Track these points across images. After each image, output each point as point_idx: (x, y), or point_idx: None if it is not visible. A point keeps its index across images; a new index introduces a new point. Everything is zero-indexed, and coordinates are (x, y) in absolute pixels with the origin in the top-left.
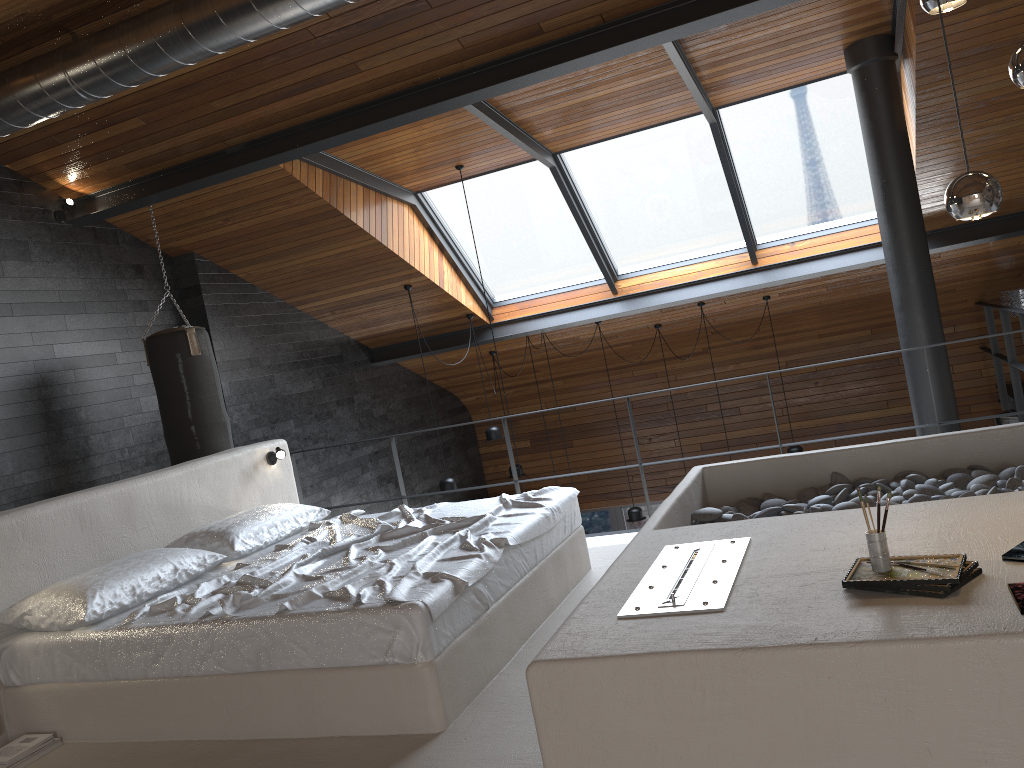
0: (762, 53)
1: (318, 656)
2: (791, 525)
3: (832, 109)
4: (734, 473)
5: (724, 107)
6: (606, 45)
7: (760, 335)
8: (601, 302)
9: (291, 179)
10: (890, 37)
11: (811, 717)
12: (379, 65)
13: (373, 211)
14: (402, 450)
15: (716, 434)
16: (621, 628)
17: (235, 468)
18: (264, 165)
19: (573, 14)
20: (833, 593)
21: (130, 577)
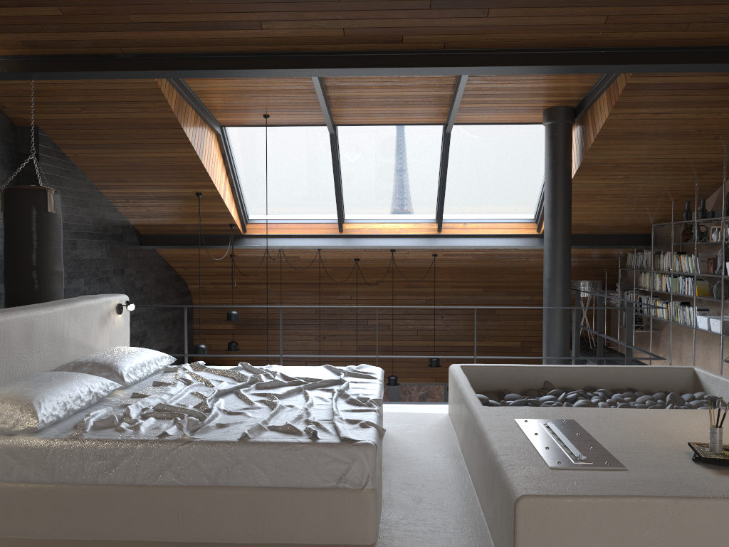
0: (502, 97)
1: (276, 477)
2: (592, 414)
3: (517, 144)
4: (481, 372)
5: (456, 124)
6: (442, 64)
7: (416, 279)
8: (330, 235)
9: (158, 91)
10: (574, 110)
11: (717, 546)
12: (277, 28)
13: (198, 132)
14: (148, 317)
15: (371, 341)
16: (563, 476)
17: (97, 312)
18: (152, 75)
19: (428, 37)
20: (689, 464)
21: (61, 394)
